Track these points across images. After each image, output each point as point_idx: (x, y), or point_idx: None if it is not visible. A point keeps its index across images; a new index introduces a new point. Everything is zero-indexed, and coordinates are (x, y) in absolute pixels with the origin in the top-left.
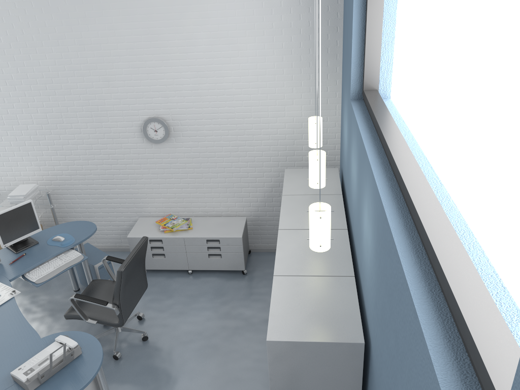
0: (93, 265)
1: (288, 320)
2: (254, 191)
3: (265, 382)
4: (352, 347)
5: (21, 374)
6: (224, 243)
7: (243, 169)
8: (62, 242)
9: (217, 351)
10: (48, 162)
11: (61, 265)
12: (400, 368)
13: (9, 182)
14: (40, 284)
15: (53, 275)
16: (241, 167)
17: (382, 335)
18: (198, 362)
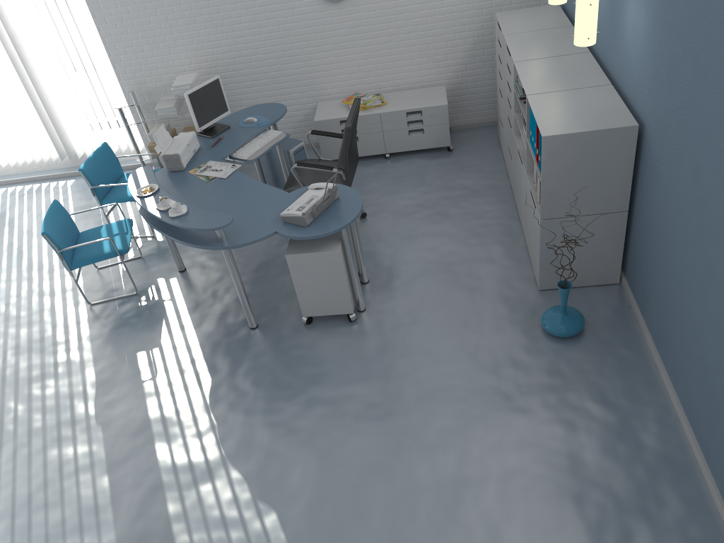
0: (288, 151)
1: (557, 122)
2: (453, 51)
3: (506, 233)
4: (626, 132)
5: (293, 211)
6: (426, 114)
7: (440, 24)
8: (256, 123)
9: (445, 216)
10: (206, 45)
11: (266, 143)
12: (703, 79)
13: (161, 77)
14: (253, 161)
15: (262, 152)
16: (438, 22)
17: (668, 90)
18: (429, 227)
